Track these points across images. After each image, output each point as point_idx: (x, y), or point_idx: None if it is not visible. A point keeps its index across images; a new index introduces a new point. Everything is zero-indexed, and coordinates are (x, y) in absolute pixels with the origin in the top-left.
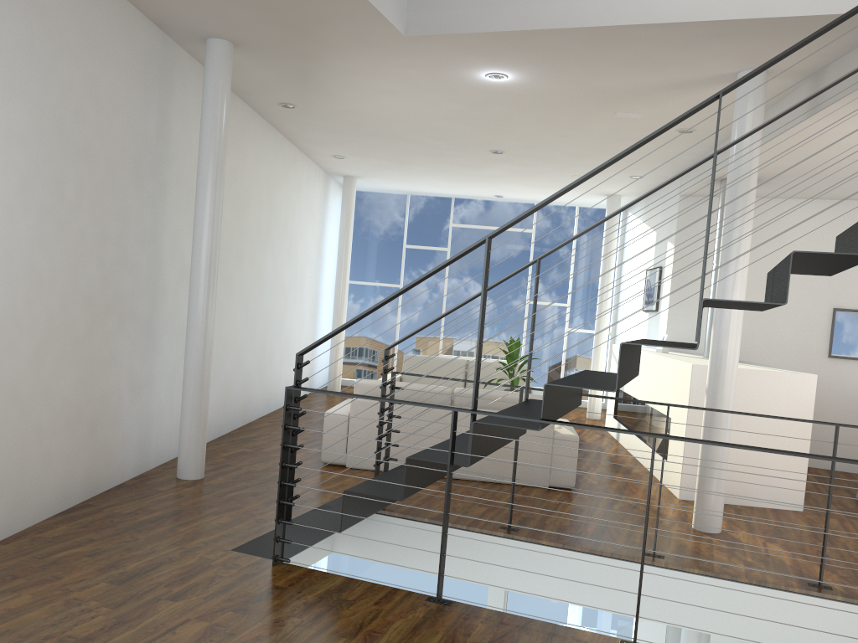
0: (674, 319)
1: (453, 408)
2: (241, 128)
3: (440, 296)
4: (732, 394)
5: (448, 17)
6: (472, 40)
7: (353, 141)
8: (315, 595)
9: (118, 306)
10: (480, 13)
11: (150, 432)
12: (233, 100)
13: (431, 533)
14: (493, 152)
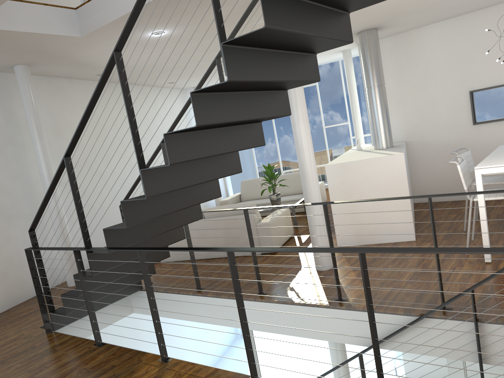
0: None
1: (73, 249)
2: (84, 94)
3: (273, 137)
4: (314, 186)
5: (94, 19)
6: (112, 27)
7: (162, 76)
8: (45, 349)
9: (4, 213)
10: (105, 13)
11: (54, 266)
12: (70, 82)
13: (165, 297)
14: None
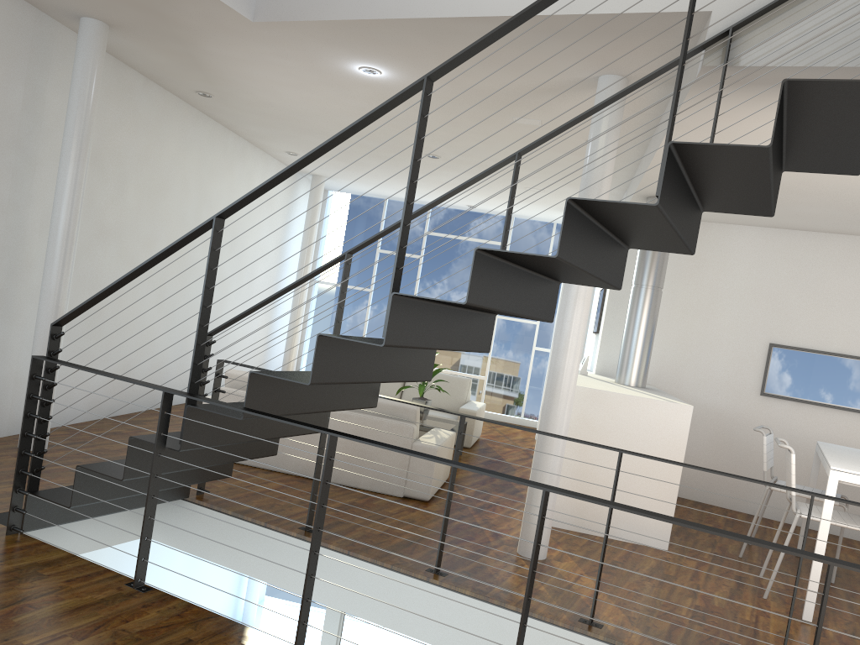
0: (607, 342)
1: (164, 389)
2: (158, 114)
3: None
4: (565, 414)
5: (292, 4)
6: (318, 29)
7: (292, 137)
8: (14, 566)
9: None
10: (320, 1)
11: (1, 400)
12: (146, 85)
13: (233, 526)
14: (429, 157)
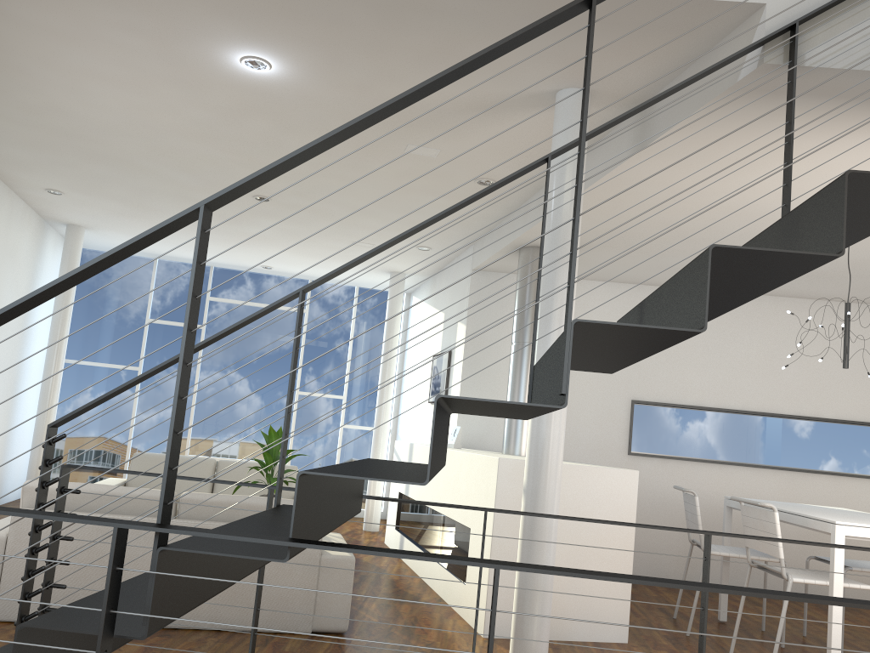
0: None
1: (117, 523)
2: None
3: (190, 383)
4: (557, 494)
5: None
6: None
7: (69, 166)
8: None
9: None
10: None
11: None
12: None
13: None
14: (257, 199)
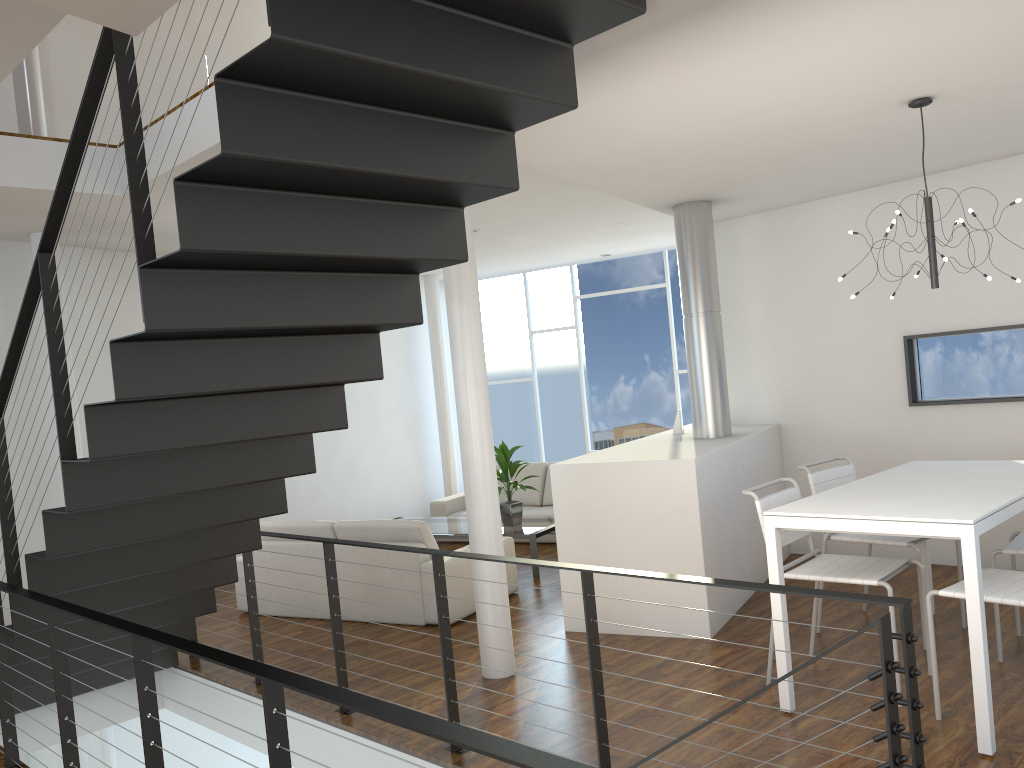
0: None
1: None
2: None
3: (577, 383)
4: (485, 510)
5: None
6: (169, 182)
7: None
8: None
9: None
10: (152, 159)
11: None
12: None
13: (207, 688)
14: None
